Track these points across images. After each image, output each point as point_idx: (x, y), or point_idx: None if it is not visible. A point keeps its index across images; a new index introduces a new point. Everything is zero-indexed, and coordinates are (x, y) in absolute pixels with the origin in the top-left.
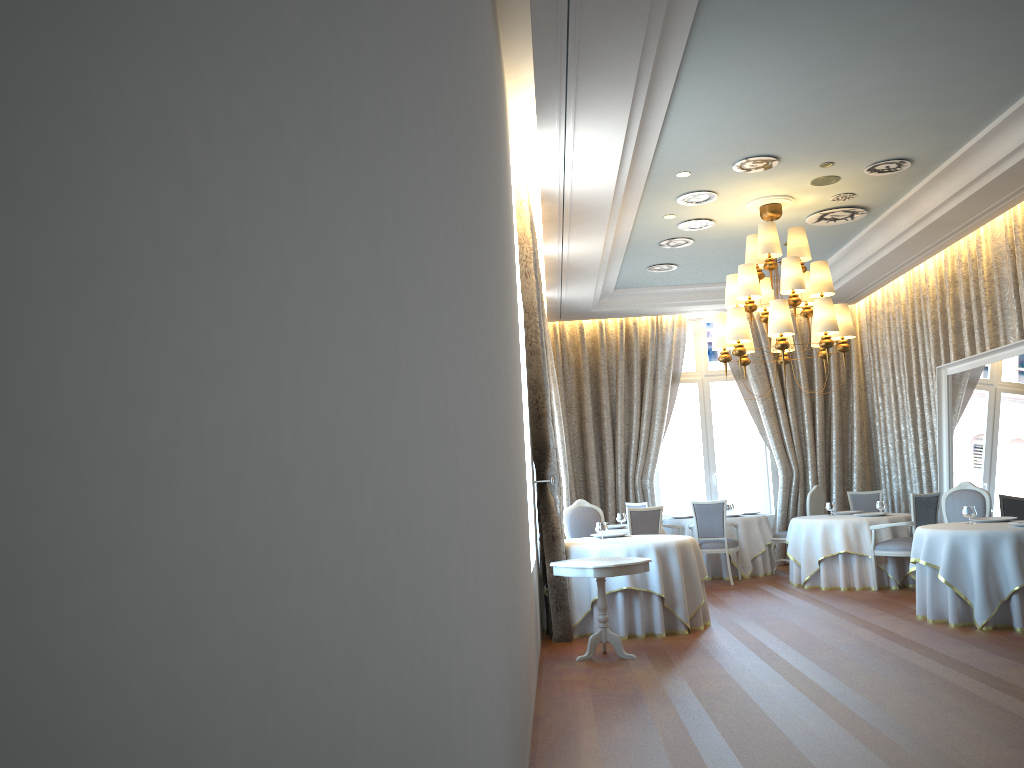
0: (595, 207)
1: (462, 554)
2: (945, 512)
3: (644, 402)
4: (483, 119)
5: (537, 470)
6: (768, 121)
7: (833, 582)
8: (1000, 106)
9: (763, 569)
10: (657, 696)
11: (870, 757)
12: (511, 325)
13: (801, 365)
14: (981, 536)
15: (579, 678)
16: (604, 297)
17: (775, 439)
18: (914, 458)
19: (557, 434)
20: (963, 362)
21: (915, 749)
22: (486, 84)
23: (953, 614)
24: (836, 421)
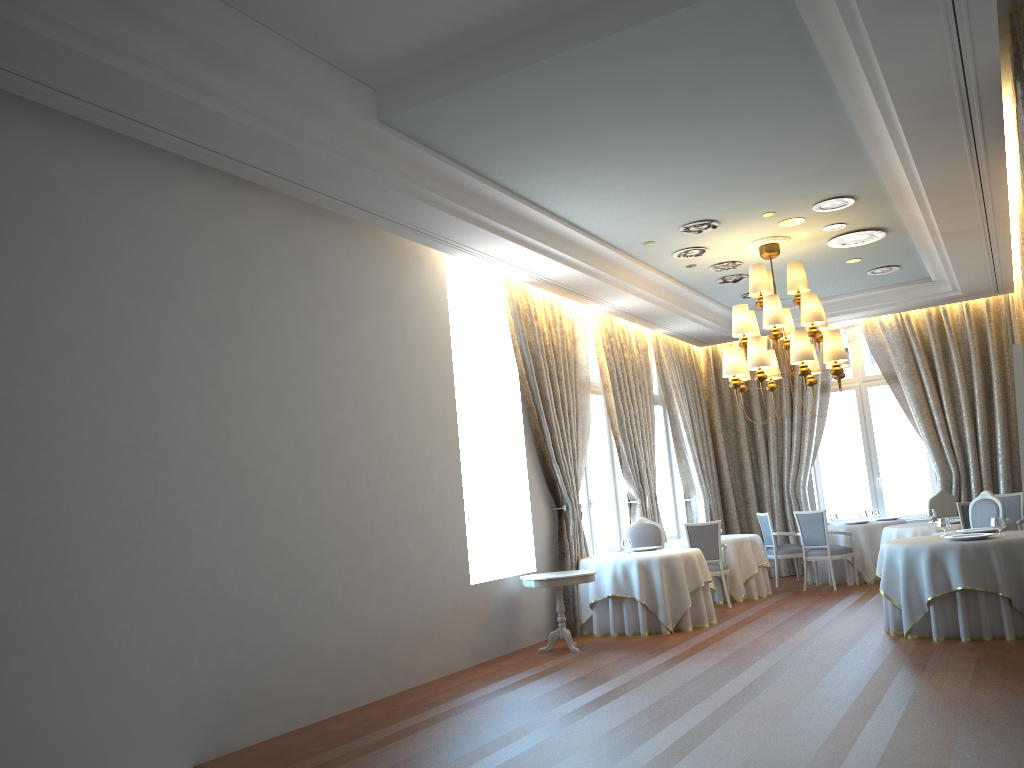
0: (584, 281)
1: (17, 591)
2: (971, 521)
3: (793, 414)
4: (214, 337)
5: (554, 499)
6: (657, 205)
7: None
8: (858, 153)
9: None
10: (518, 677)
11: (527, 720)
12: (372, 420)
13: (956, 363)
14: (904, 550)
15: (507, 663)
16: None
17: (929, 441)
18: None
19: (688, 453)
20: None
21: (566, 718)
22: (247, 303)
23: (891, 623)
24: (999, 418)
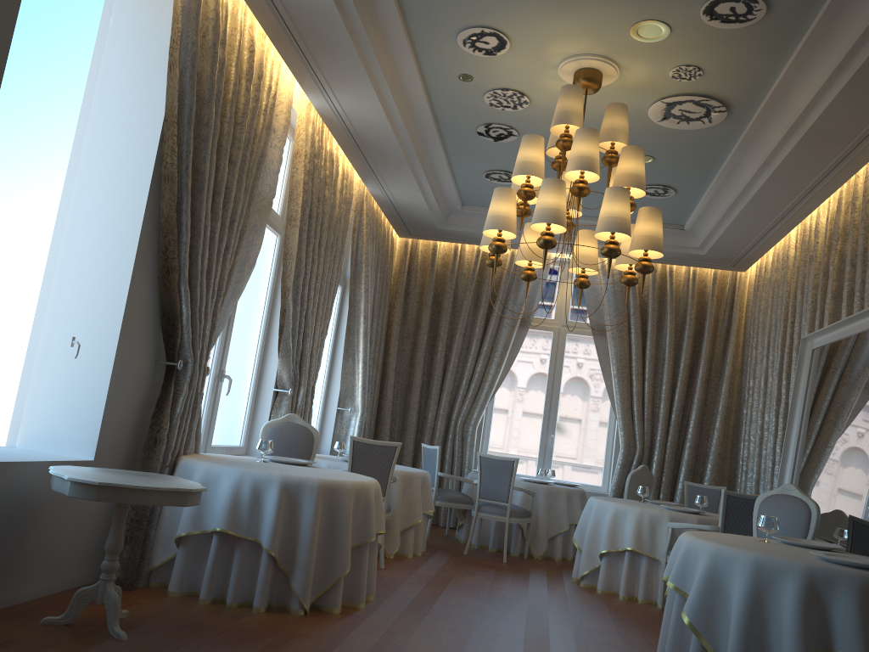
0: (320, 15)
1: None
2: (756, 522)
3: (484, 340)
4: None
5: (166, 347)
6: None
7: (615, 586)
8: None
9: (564, 552)
10: None
11: None
12: None
13: (670, 330)
14: (754, 563)
15: None
16: (453, 214)
17: (622, 408)
18: (771, 455)
19: (360, 351)
20: (831, 331)
21: None
22: None
23: None
24: (698, 400)
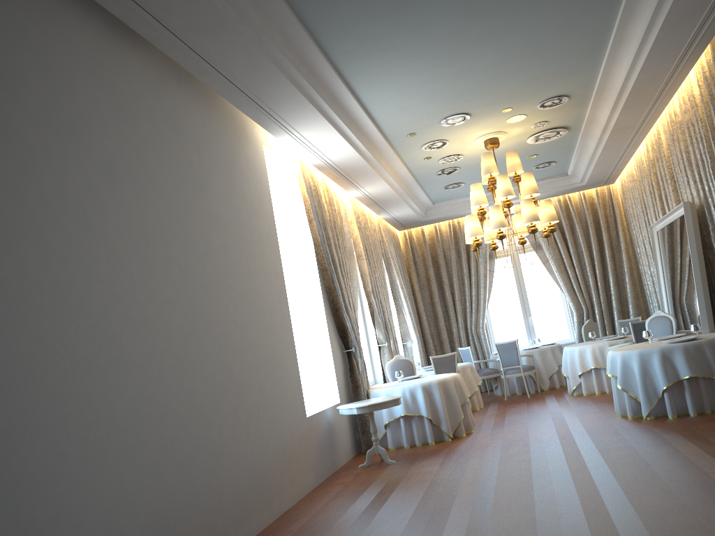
0: (358, 167)
1: None
2: None
3: (471, 276)
4: (112, 182)
5: (344, 344)
6: (438, 96)
7: (592, 389)
8: (597, 54)
9: (560, 382)
10: (373, 490)
11: (441, 525)
12: (233, 273)
13: (580, 233)
14: (639, 354)
15: (345, 480)
16: (429, 209)
17: (567, 288)
18: None
19: (405, 308)
20: (661, 222)
21: (476, 518)
22: (134, 153)
23: (629, 410)
24: (611, 269)
